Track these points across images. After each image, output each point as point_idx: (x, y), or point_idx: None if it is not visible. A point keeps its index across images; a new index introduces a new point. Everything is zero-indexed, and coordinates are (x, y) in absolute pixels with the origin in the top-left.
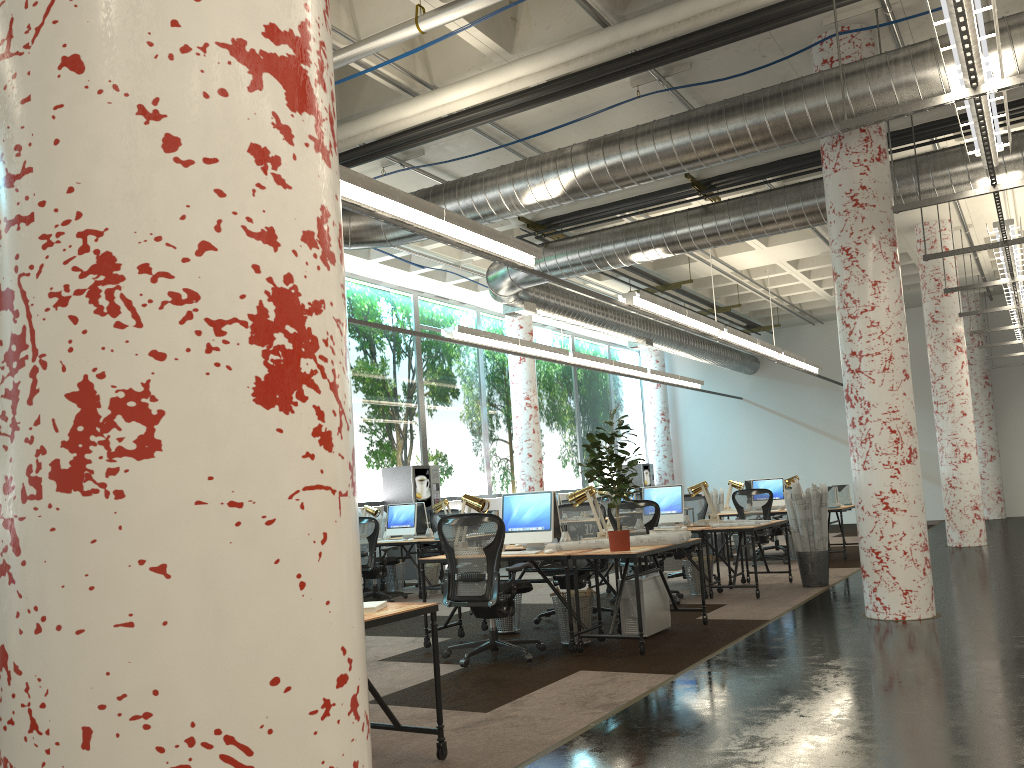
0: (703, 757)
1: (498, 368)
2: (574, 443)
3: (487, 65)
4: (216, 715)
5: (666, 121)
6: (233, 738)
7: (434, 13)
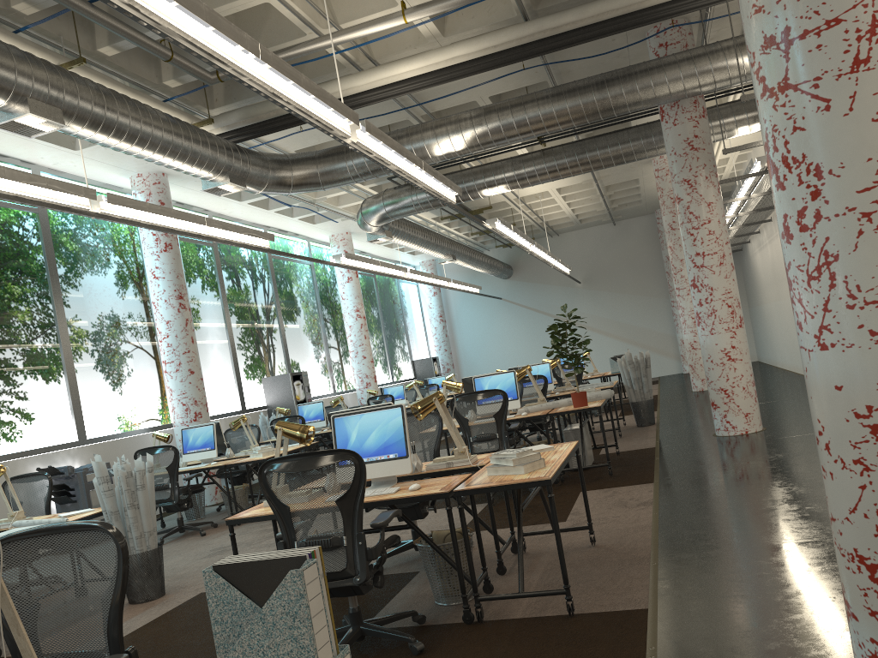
0: (761, 513)
1: (327, 287)
2: (383, 345)
3: (422, 45)
4: None
5: (560, 89)
6: None
7: (419, 8)
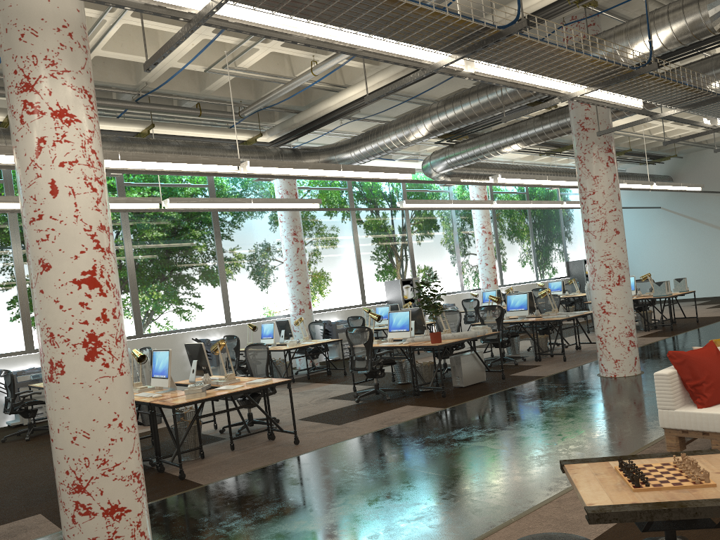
0: (394, 446)
1: None
2: (529, 250)
3: (368, 72)
4: (81, 426)
5: (468, 92)
6: (85, 431)
7: (318, 66)
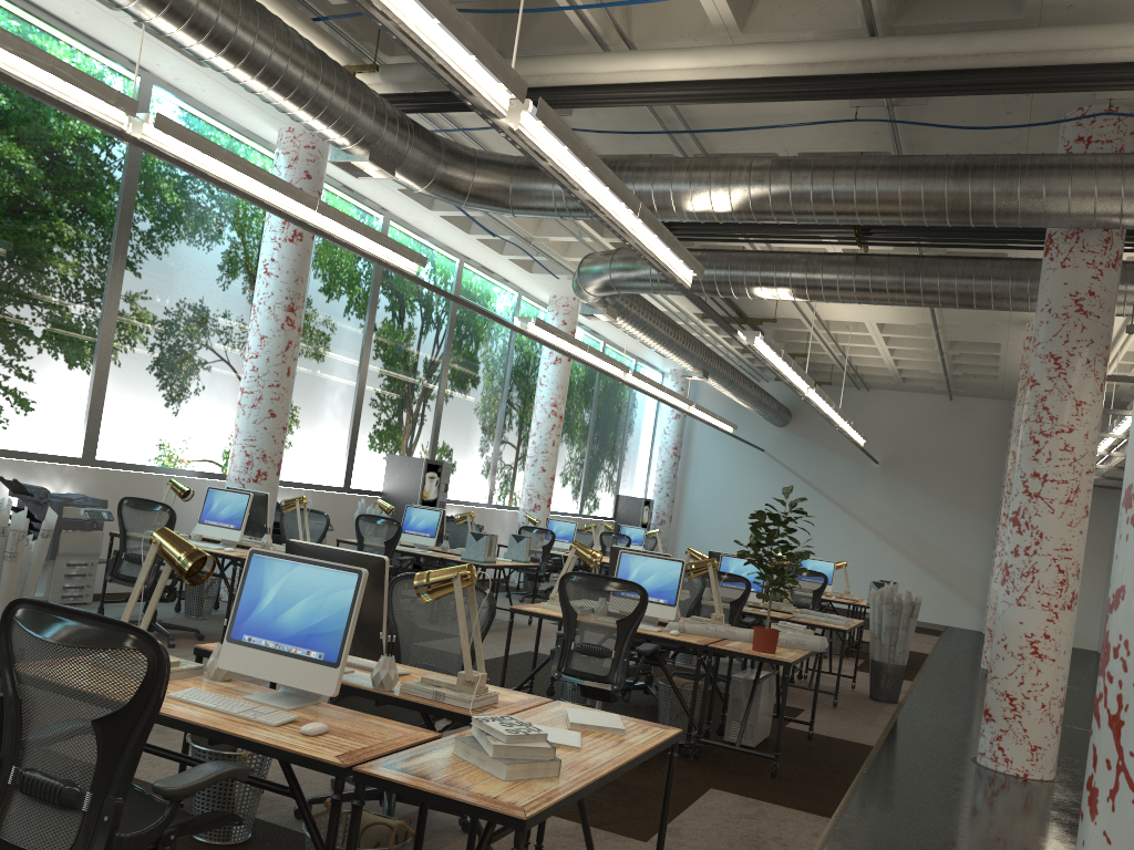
0: None
1: (526, 363)
2: (581, 462)
3: (706, 37)
4: None
5: (896, 161)
6: None
7: None
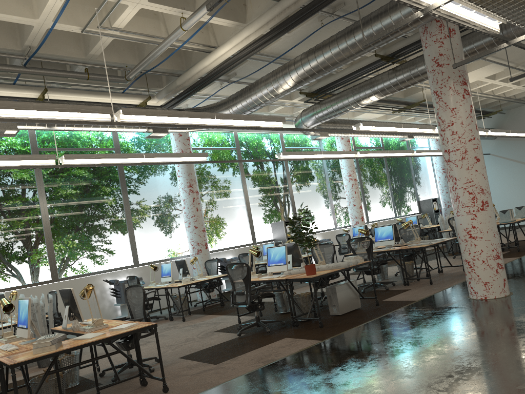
0: None
1: (335, 161)
2: (387, 193)
3: (237, 31)
4: None
5: (327, 40)
6: None
7: (186, 21)
